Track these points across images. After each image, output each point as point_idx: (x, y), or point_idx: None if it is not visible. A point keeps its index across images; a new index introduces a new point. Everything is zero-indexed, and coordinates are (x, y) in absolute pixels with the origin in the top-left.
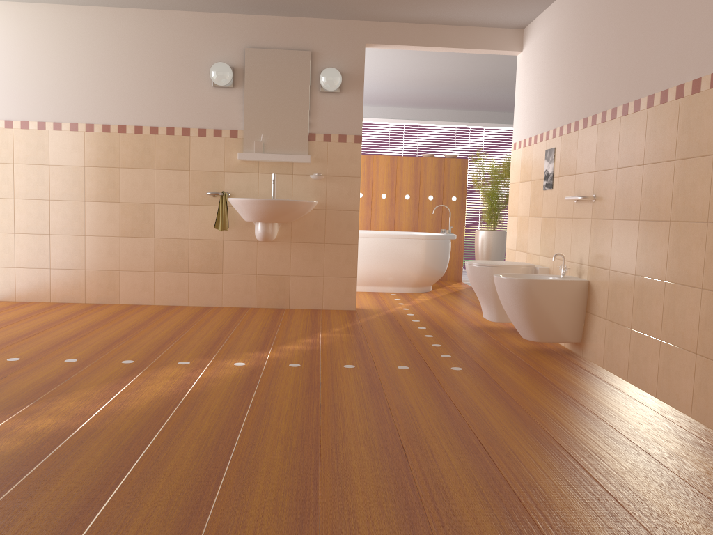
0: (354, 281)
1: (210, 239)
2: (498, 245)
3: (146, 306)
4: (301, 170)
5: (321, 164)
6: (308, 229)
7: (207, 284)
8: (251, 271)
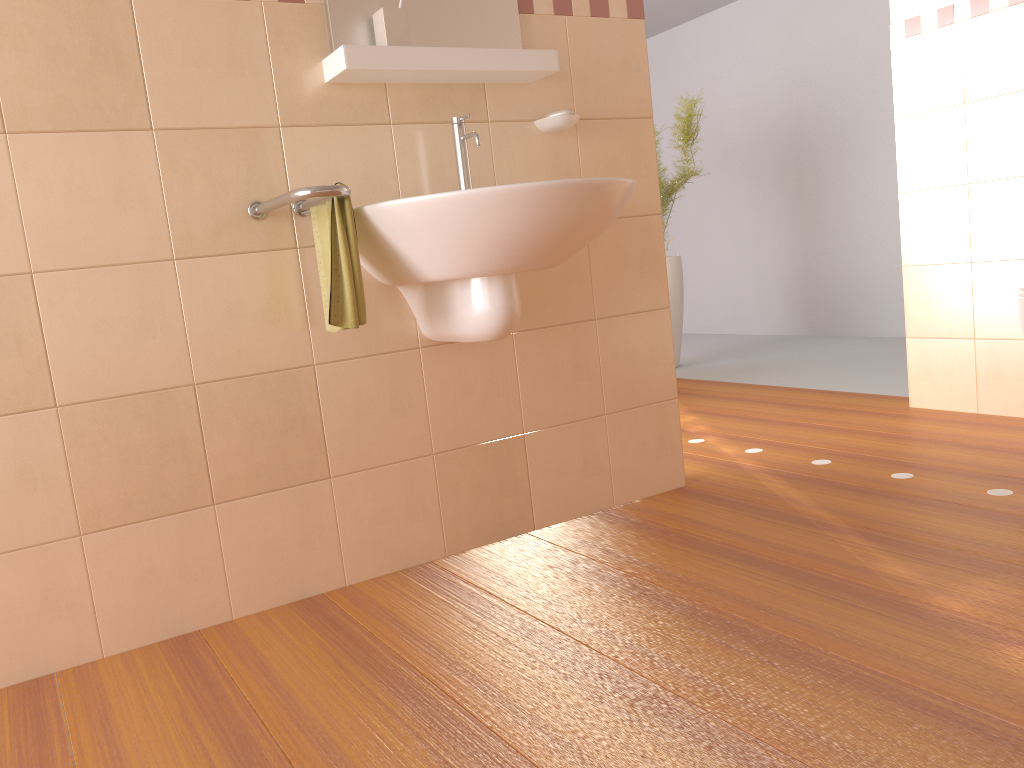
0: (673, 410)
1: (270, 370)
2: (678, 285)
3: (82, 674)
4: (510, 106)
5: (557, 86)
6: (549, 286)
7: (284, 527)
8: (415, 447)
